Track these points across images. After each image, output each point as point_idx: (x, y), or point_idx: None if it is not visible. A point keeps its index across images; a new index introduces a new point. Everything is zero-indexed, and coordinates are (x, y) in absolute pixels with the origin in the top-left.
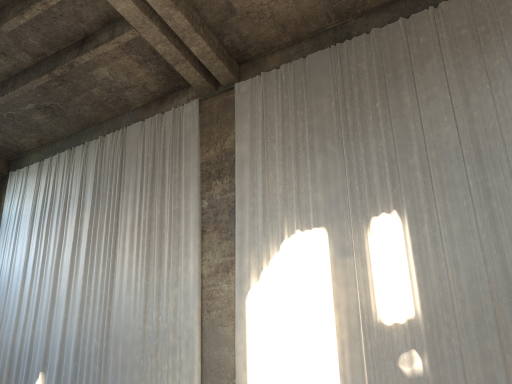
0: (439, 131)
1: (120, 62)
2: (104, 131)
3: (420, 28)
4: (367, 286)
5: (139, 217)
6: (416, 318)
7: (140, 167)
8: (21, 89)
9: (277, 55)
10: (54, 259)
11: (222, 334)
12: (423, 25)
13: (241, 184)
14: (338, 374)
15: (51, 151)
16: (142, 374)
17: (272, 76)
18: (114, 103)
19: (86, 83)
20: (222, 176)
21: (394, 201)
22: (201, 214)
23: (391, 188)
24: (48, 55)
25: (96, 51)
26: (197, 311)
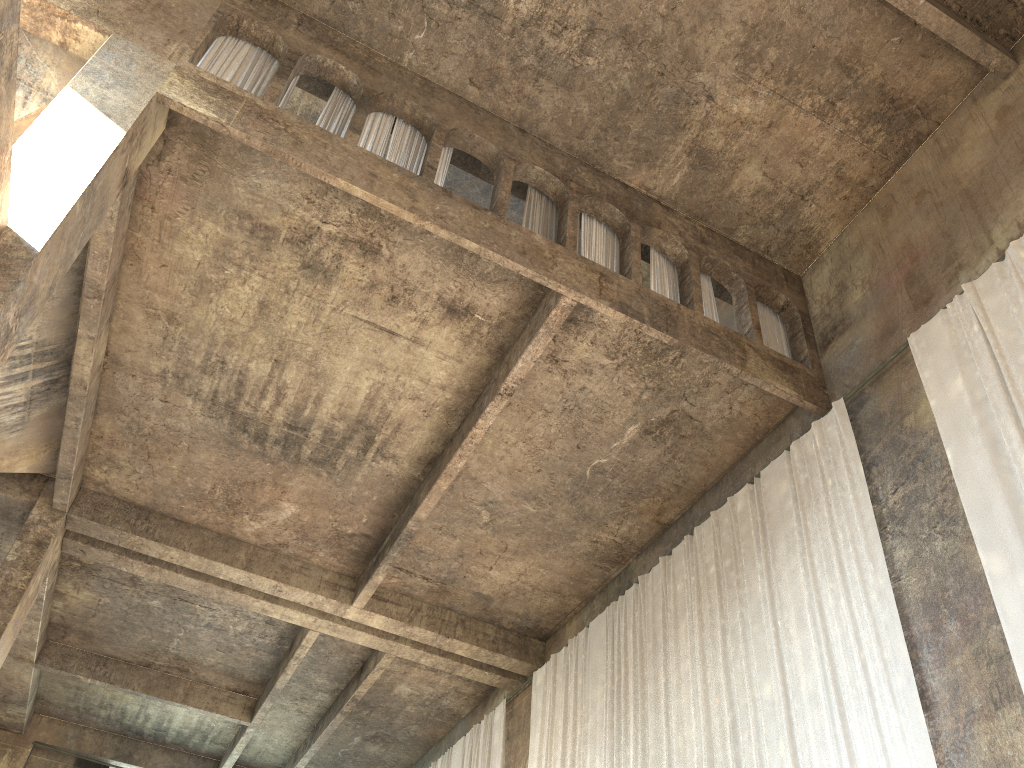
0: (687, 732)
1: (413, 675)
2: (441, 752)
3: (678, 569)
4: None
5: None
6: None
7: None
8: (325, 732)
9: (574, 622)
10: None
11: None
12: (680, 564)
13: None
14: None
15: None
16: None
17: (561, 657)
18: (439, 715)
19: (395, 703)
20: None
21: None
22: None
23: None
24: (342, 688)
25: (367, 681)
26: None
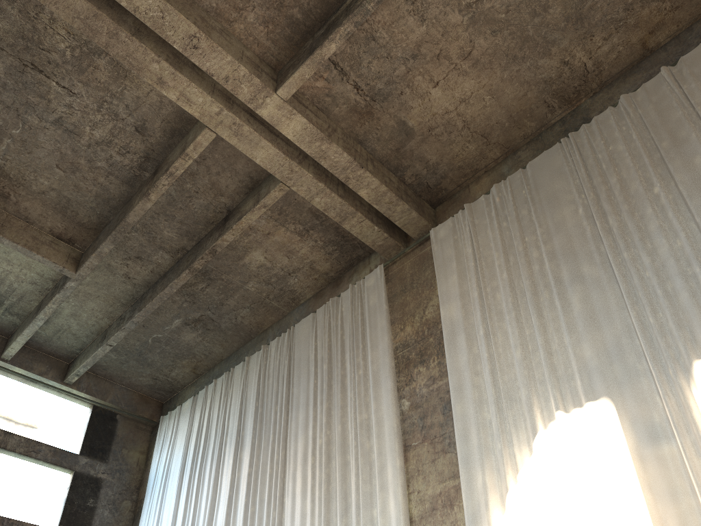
0: None
1: (275, 238)
2: (268, 340)
3: (700, 68)
4: None
5: (314, 442)
6: None
7: (312, 373)
8: (160, 296)
9: (484, 180)
10: (205, 524)
11: None
12: None
13: (455, 361)
14: None
15: (208, 381)
16: None
17: (481, 204)
18: (277, 299)
19: (239, 277)
20: (426, 358)
21: None
22: (401, 420)
23: None
24: (189, 248)
25: (239, 225)
26: None
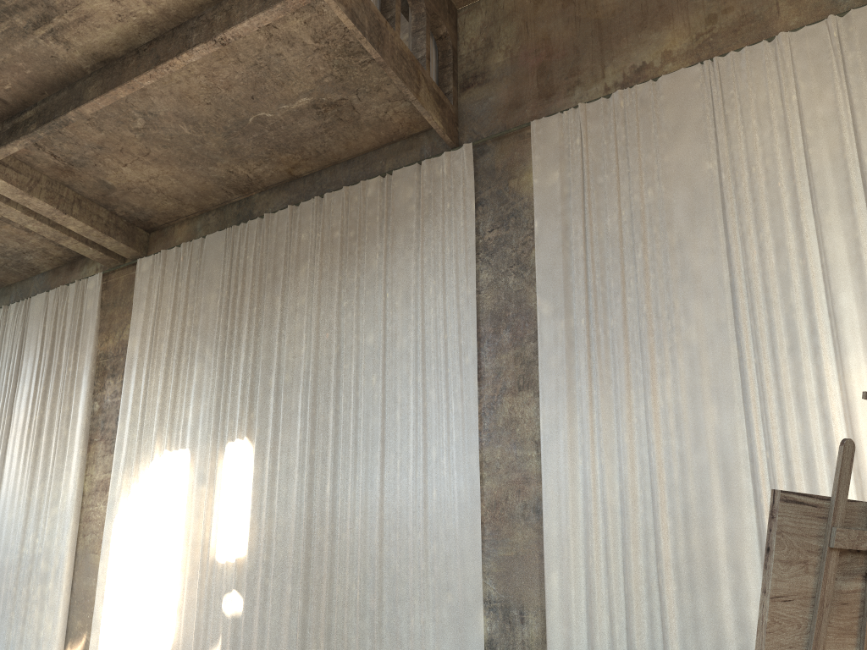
0: (298, 351)
1: (3, 230)
2: (11, 297)
3: (304, 222)
4: (211, 520)
5: (31, 416)
6: (246, 556)
7: (38, 353)
8: None
9: (185, 227)
10: None
11: (92, 562)
12: (308, 218)
13: (127, 388)
14: (175, 612)
15: None
16: (14, 604)
17: (173, 256)
18: (16, 267)
19: None
20: (116, 374)
21: (248, 427)
22: (92, 418)
23: (247, 411)
24: None
25: None
26: (71, 535)
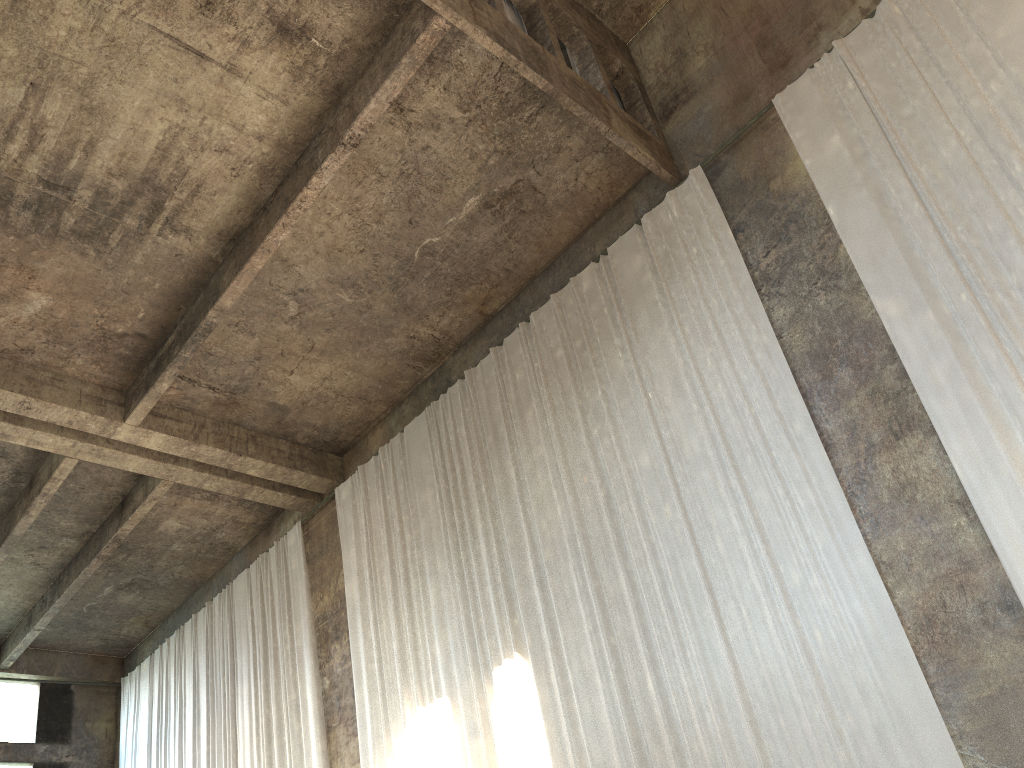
0: (552, 515)
1: (184, 507)
2: (214, 591)
3: (515, 358)
4: None
5: (257, 720)
6: None
7: (251, 642)
8: (76, 583)
9: (379, 431)
10: None
11: None
12: (517, 352)
13: (355, 645)
14: None
15: (164, 635)
16: None
17: (372, 468)
18: (211, 552)
19: (160, 543)
20: (340, 634)
21: (514, 639)
22: (324, 700)
23: (508, 618)
24: (94, 530)
25: (135, 516)
26: None
